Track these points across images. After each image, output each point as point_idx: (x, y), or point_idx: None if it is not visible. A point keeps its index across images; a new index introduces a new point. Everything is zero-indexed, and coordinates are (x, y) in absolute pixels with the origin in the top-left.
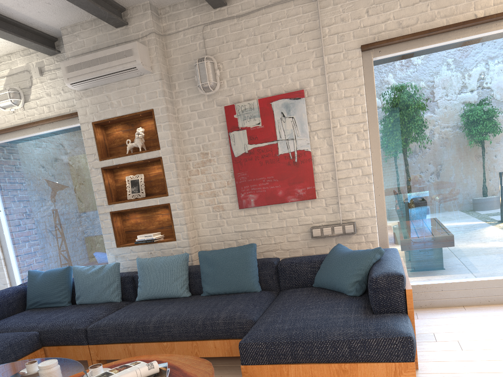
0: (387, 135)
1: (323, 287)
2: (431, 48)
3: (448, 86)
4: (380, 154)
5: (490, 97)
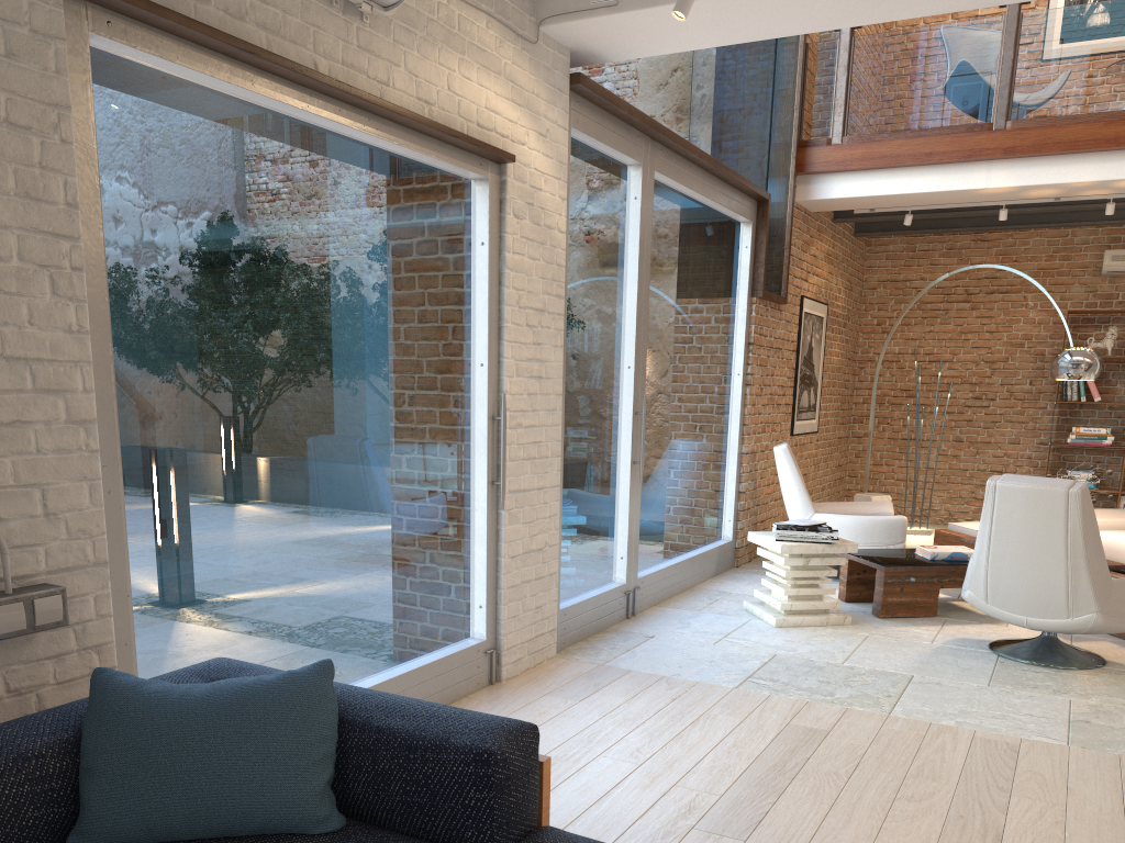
0: (115, 302)
1: (157, 841)
2: (217, 91)
3: (251, 212)
4: (113, 361)
5: (320, 275)
